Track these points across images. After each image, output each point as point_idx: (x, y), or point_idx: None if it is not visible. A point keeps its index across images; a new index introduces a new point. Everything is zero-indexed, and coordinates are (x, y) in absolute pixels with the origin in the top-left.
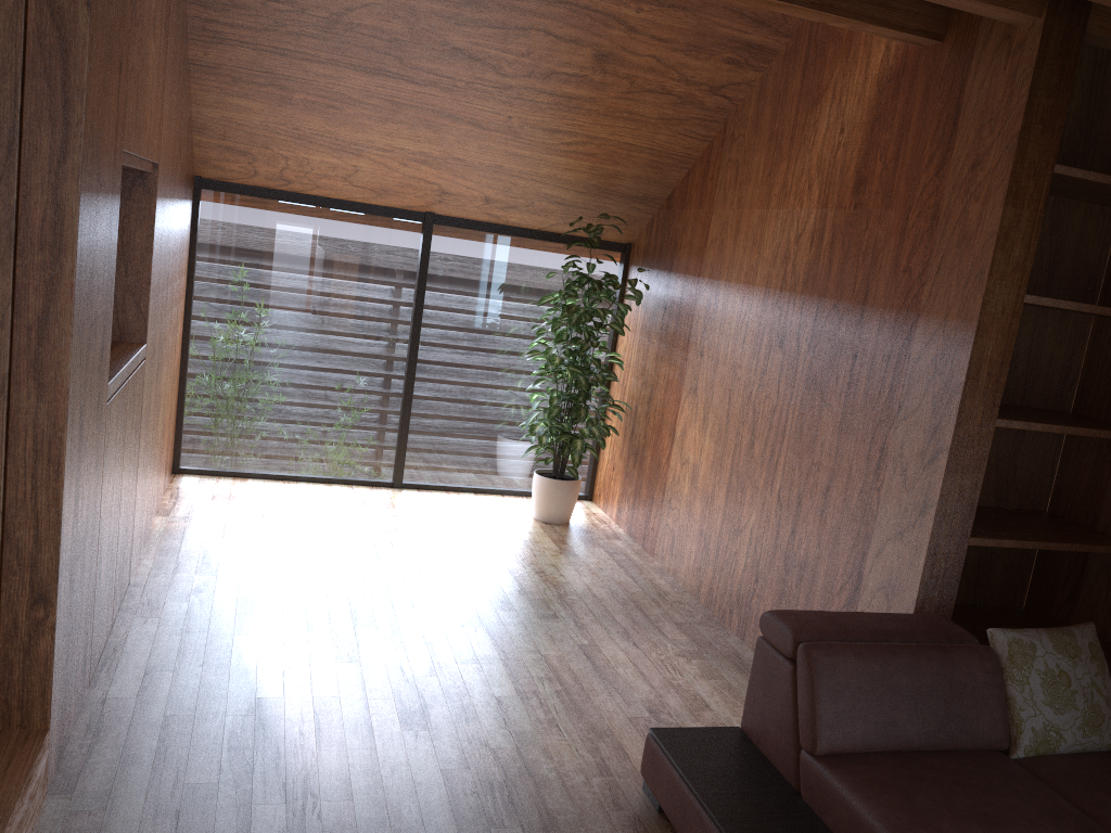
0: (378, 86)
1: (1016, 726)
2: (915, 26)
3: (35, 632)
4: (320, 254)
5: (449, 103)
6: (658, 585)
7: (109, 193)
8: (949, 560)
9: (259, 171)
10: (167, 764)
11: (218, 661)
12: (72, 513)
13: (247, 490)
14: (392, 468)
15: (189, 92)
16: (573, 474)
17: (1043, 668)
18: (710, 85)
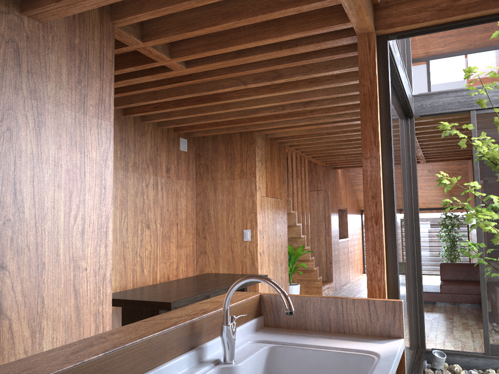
0: None
1: None
2: (463, 158)
3: (330, 267)
4: None
5: None
6: None
7: (335, 212)
8: None
9: None
10: (349, 290)
11: (360, 286)
12: (333, 253)
13: None
14: None
15: (355, 194)
16: None
17: None
18: (457, 169)
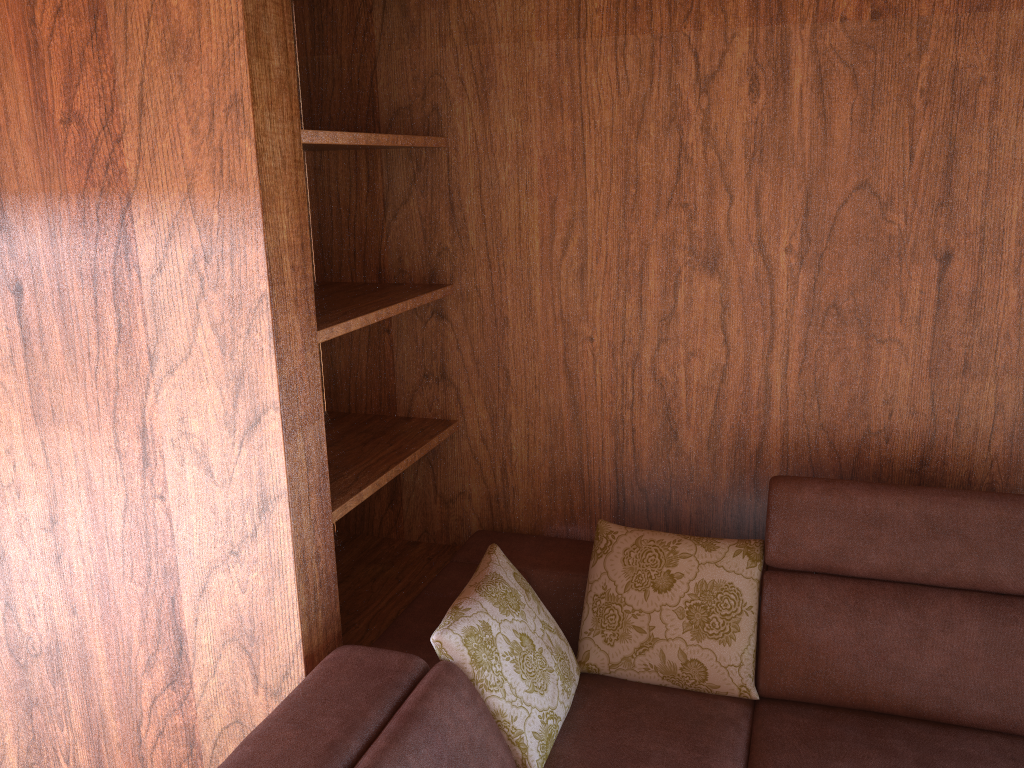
0: None
1: (518, 744)
2: None
3: None
4: None
5: None
6: None
7: None
8: (321, 558)
9: None
10: None
11: None
12: None
13: None
14: None
15: None
16: None
17: (507, 647)
18: None
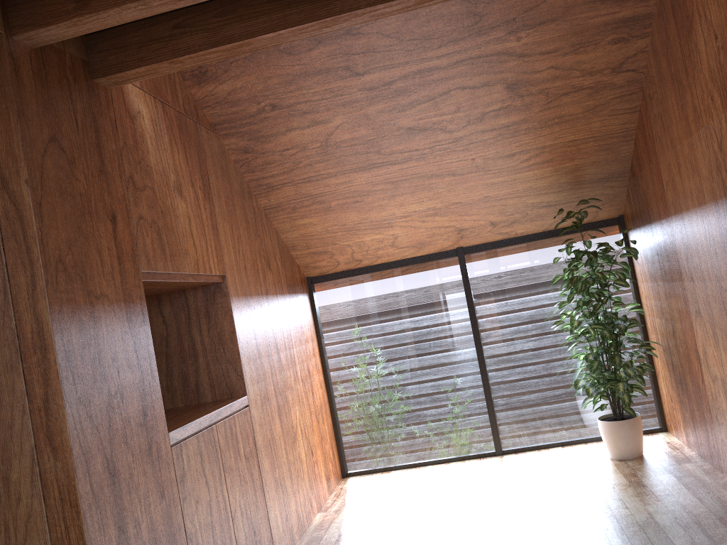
0: (375, 176)
1: None
2: None
3: None
4: (395, 300)
5: (427, 167)
6: (726, 501)
7: (118, 301)
8: None
9: (339, 260)
10: None
11: None
12: (113, 540)
13: (387, 480)
14: (491, 440)
15: (271, 227)
16: (629, 413)
17: None
18: (610, 67)
